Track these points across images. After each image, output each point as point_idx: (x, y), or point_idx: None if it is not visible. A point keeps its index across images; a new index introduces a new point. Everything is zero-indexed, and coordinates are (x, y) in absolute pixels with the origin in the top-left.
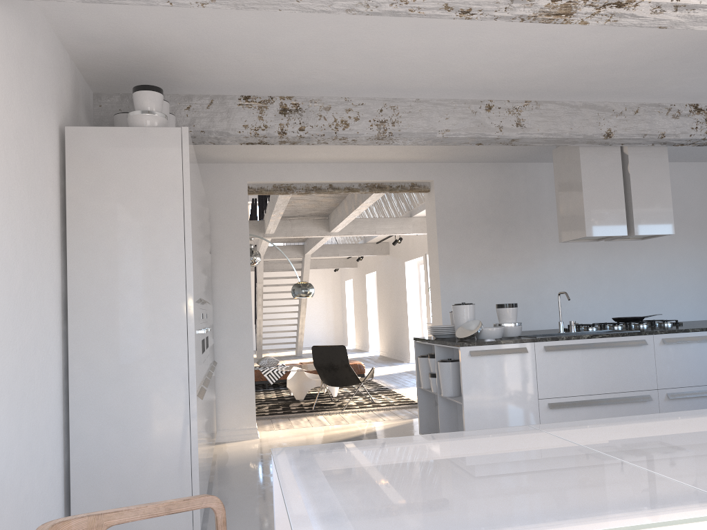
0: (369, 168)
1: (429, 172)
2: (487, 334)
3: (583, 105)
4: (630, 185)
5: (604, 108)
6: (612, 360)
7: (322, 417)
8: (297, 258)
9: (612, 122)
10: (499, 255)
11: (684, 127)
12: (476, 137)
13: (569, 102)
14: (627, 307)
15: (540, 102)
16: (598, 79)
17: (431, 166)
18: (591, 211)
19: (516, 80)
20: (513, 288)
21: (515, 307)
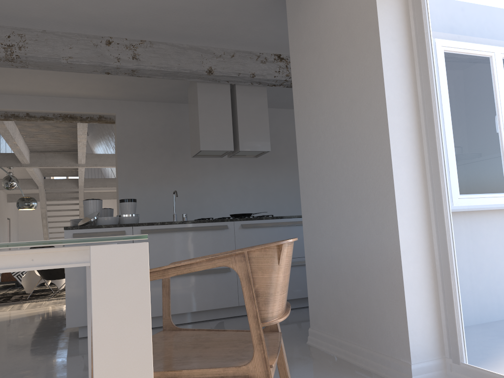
0: (60, 101)
1: (112, 107)
2: (102, 222)
3: (189, 48)
4: (237, 114)
5: (207, 51)
6: (199, 241)
7: (27, 304)
8: (84, 191)
9: (213, 62)
10: (168, 172)
11: (270, 70)
12: (98, 65)
13: (178, 44)
14: (267, 213)
15: (154, 42)
16: (184, 22)
17: (114, 103)
18: (205, 131)
19: (116, 17)
20: (179, 197)
21: (132, 202)
